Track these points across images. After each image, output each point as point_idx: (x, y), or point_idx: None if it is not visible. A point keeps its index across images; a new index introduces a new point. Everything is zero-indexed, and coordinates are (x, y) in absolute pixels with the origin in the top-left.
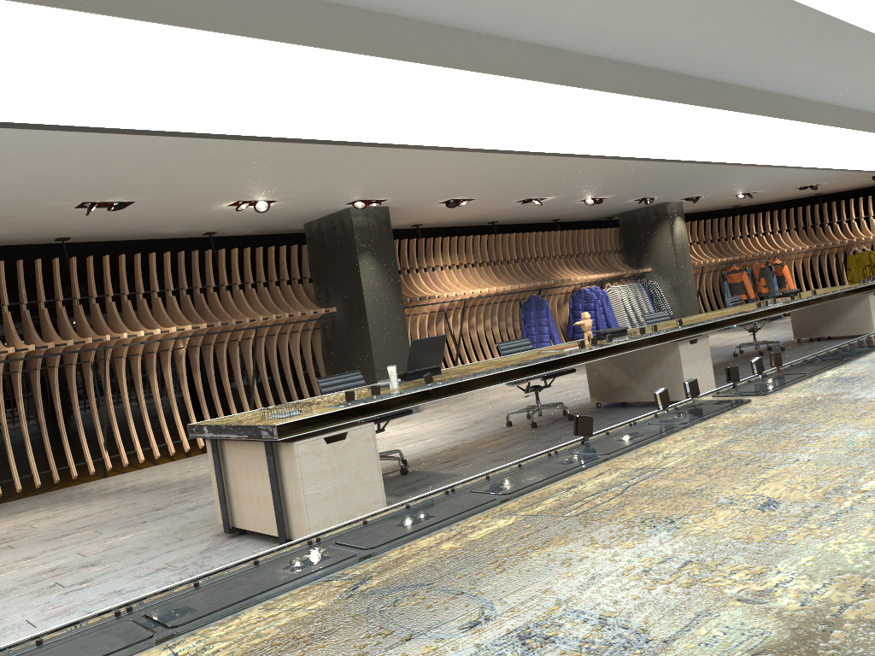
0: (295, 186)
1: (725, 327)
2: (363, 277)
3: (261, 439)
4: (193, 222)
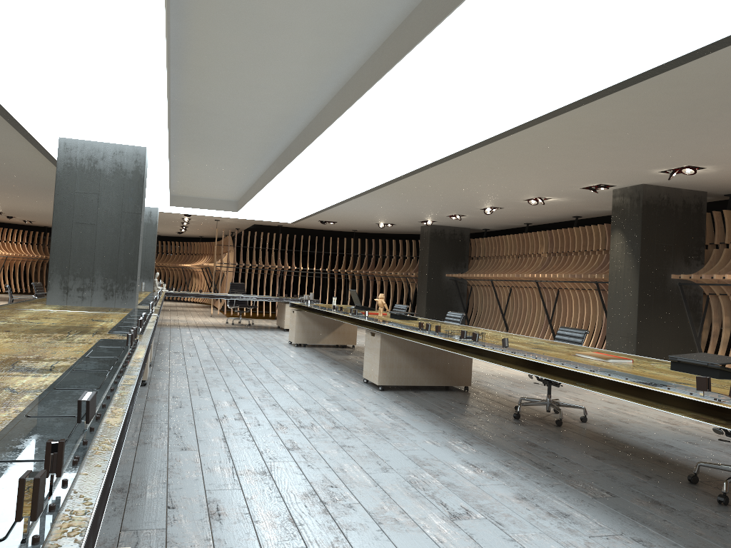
0: (496, 194)
1: (375, 330)
2: (611, 250)
3: (298, 307)
4: (582, 206)
